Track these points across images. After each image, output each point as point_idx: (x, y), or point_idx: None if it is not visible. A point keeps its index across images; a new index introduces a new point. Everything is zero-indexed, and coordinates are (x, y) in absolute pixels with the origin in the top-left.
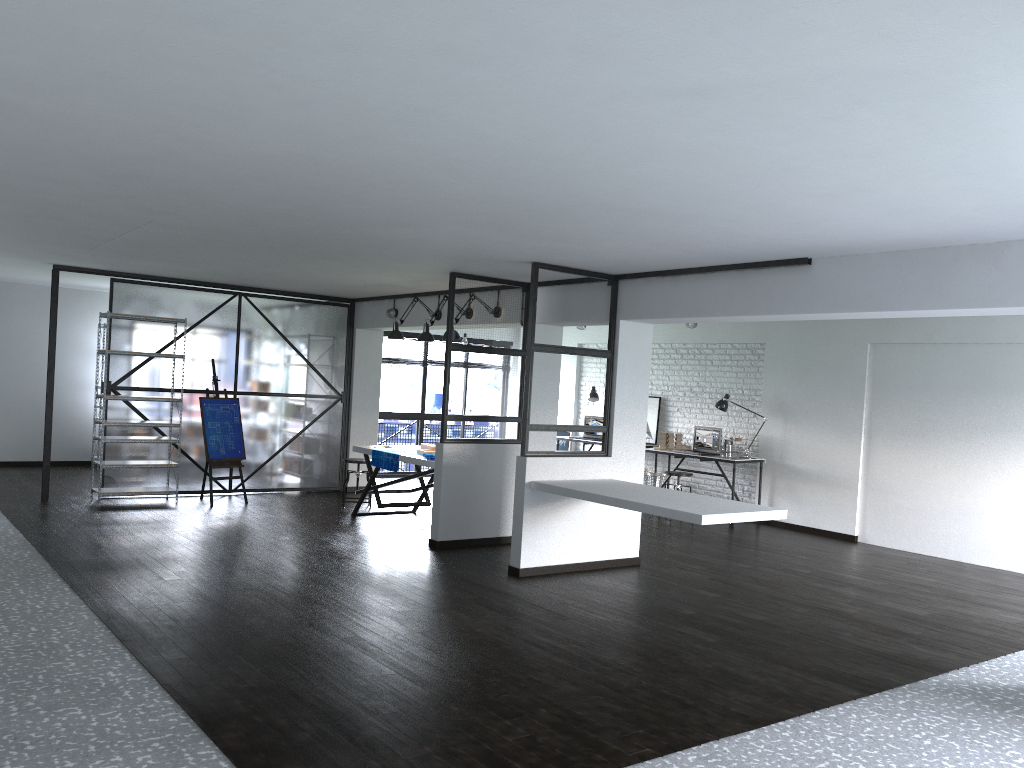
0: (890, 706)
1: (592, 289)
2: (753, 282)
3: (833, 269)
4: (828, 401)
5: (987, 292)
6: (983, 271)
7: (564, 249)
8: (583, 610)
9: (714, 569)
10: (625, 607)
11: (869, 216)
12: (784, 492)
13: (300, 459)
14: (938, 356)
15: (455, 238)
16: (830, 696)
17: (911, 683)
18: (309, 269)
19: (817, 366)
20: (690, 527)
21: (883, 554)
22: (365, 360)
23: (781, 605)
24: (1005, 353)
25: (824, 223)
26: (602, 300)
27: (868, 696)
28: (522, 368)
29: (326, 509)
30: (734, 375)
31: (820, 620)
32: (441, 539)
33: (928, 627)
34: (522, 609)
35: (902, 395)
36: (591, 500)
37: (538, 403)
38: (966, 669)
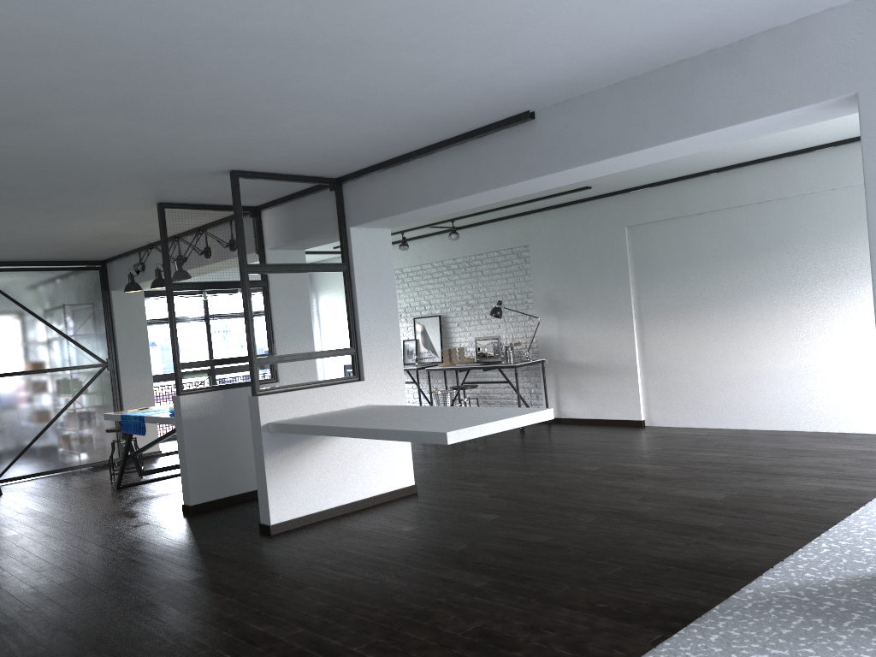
0: (701, 649)
1: (318, 199)
2: (477, 154)
3: (559, 118)
4: (596, 291)
5: (737, 104)
6: (729, 80)
7: (246, 141)
8: (331, 569)
9: (498, 483)
10: (384, 554)
11: (576, 5)
12: (569, 388)
13: (69, 436)
14: (694, 228)
15: (101, 141)
16: (623, 648)
17: (722, 602)
18: (1, 224)
19: (581, 258)
20: (480, 439)
21: (671, 435)
22: (127, 322)
23: (566, 516)
24: (757, 213)
25: (524, 32)
26: (329, 209)
27: (672, 637)
28: (264, 300)
29: (90, 486)
30: (505, 281)
31: (609, 528)
32: (195, 503)
33: (728, 514)
34: (254, 583)
35: (665, 273)
36: (330, 434)
37: (289, 336)
38: (782, 565)
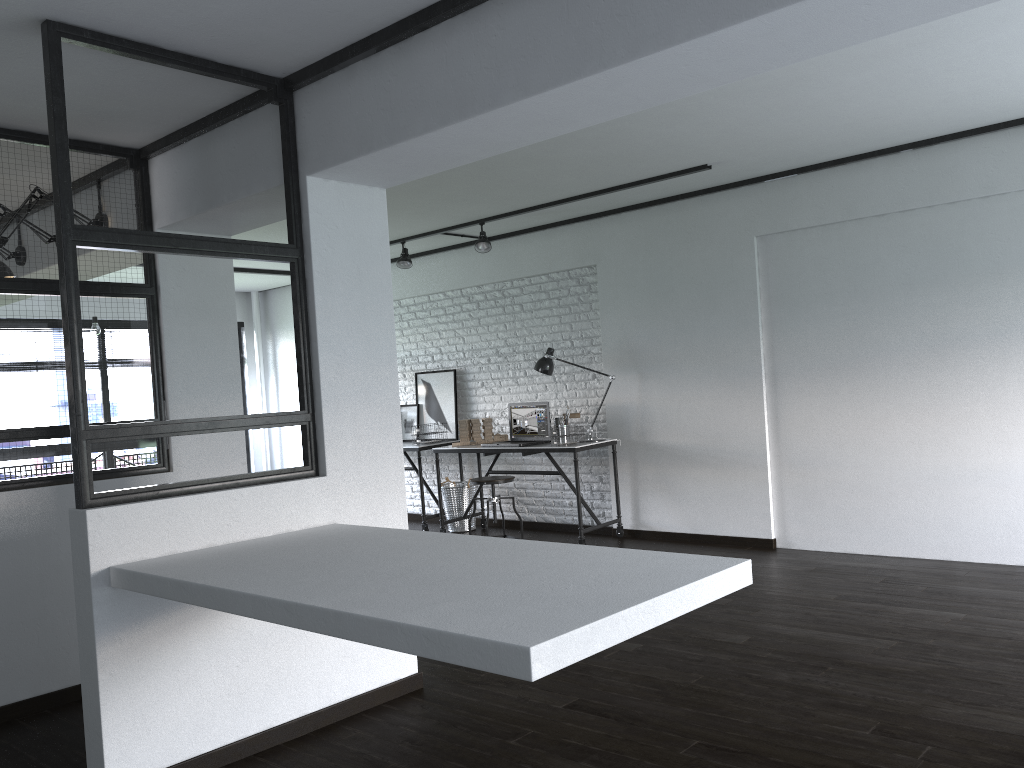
0: None
1: (248, 127)
2: None
3: None
4: (703, 337)
5: None
6: None
7: None
8: None
9: (572, 670)
10: None
11: None
12: (654, 485)
13: None
14: (869, 238)
15: None
16: None
17: None
18: None
19: (679, 286)
20: None
21: (831, 567)
22: None
23: None
24: (981, 214)
25: None
26: (269, 144)
27: None
28: (149, 321)
29: None
30: (557, 320)
31: None
32: None
33: None
34: None
35: (818, 309)
36: (231, 610)
37: (195, 388)
38: None
